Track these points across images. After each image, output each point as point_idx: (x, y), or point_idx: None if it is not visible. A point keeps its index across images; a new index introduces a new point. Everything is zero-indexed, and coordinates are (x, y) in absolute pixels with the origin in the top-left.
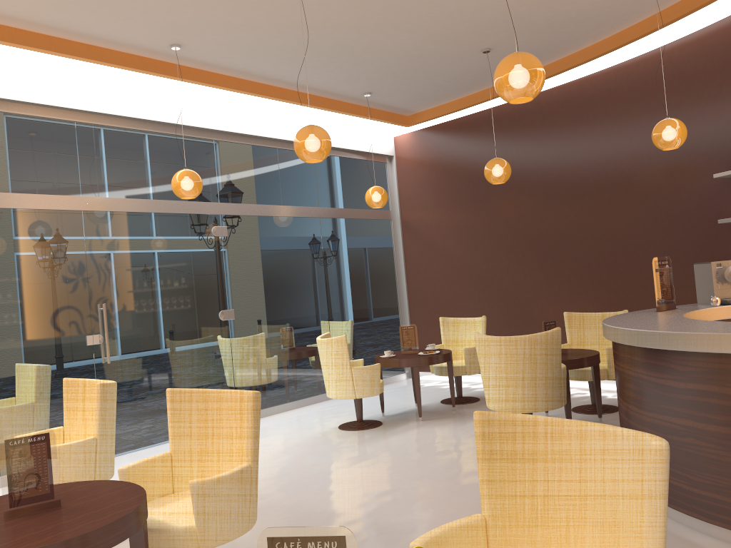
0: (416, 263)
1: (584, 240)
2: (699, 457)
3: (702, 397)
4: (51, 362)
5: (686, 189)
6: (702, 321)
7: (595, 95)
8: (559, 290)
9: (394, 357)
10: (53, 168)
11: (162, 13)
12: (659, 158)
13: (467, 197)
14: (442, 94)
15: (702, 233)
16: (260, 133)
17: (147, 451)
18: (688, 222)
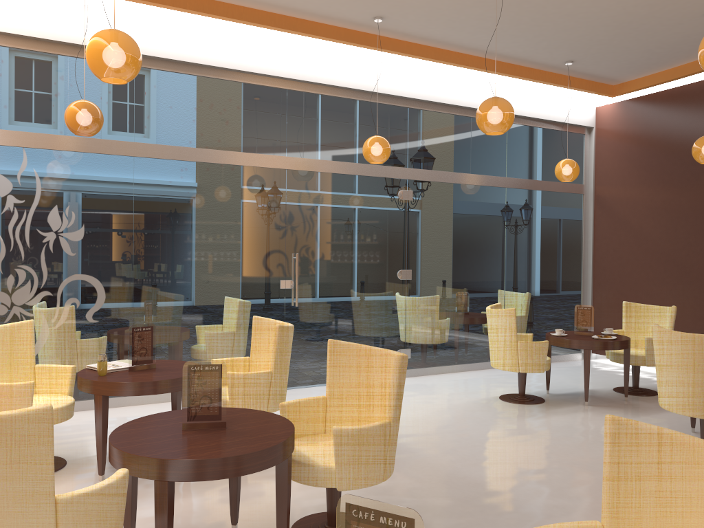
0: (606, 241)
1: None
2: None
3: None
4: (250, 299)
5: None
6: None
7: None
8: None
9: (565, 336)
10: (266, 130)
11: None
12: None
13: (673, 175)
14: (655, 62)
15: None
16: (454, 102)
17: (321, 388)
18: None
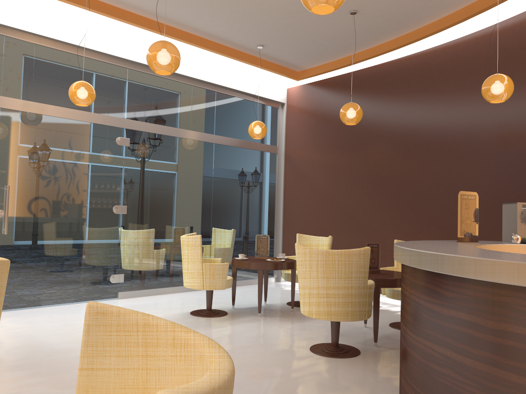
0: (292, 190)
1: (424, 182)
2: (454, 392)
3: (463, 326)
4: None
5: (513, 144)
6: (484, 250)
7: (445, 61)
8: (399, 223)
9: (246, 260)
10: None
11: None
12: (493, 116)
13: (337, 140)
14: (323, 53)
15: (523, 184)
16: None
17: (29, 310)
18: (512, 174)
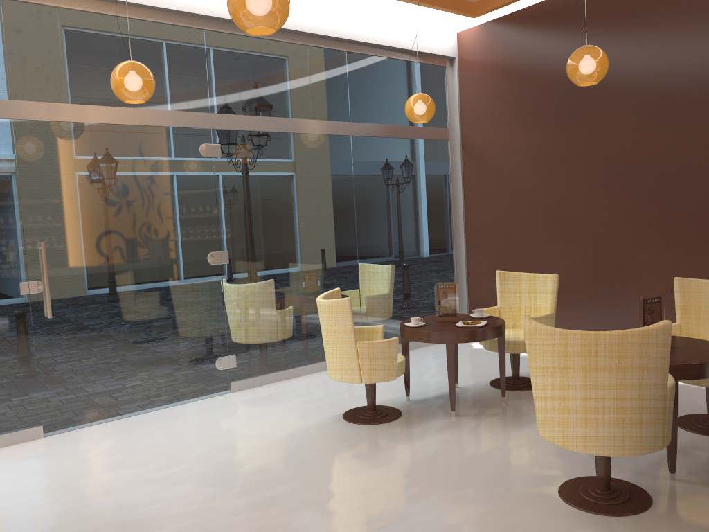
0: (477, 196)
1: None
2: None
3: None
4: None
5: None
6: None
7: None
8: (668, 241)
9: (423, 326)
10: None
11: None
12: None
13: (548, 110)
14: None
15: None
16: None
17: (102, 428)
18: None
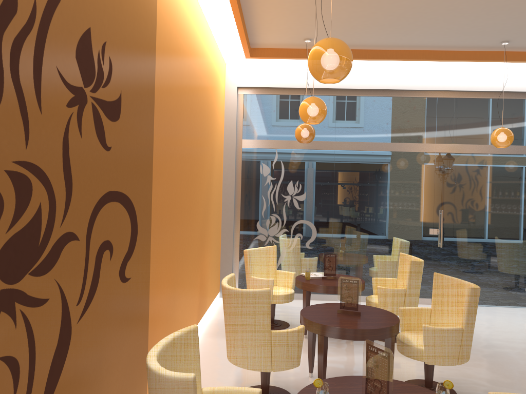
0: None
1: None
2: None
3: None
4: (407, 240)
5: None
6: None
7: None
8: None
9: None
10: (420, 127)
11: (489, 27)
12: None
13: None
14: None
15: None
16: None
17: None
18: None
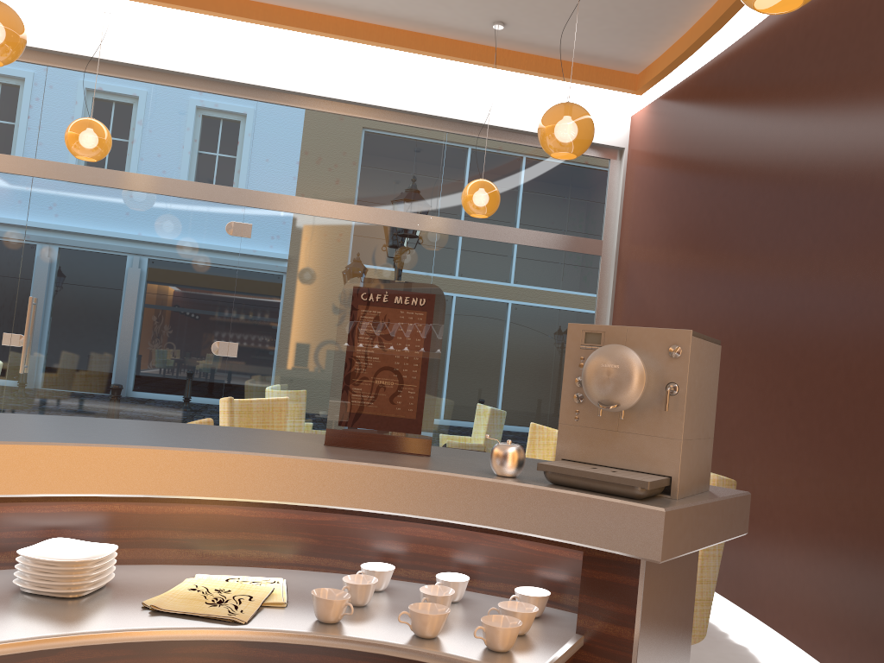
0: None
1: (824, 309)
2: None
3: None
4: None
5: None
6: None
7: None
8: (774, 420)
9: None
10: (5, 120)
11: None
12: None
13: (691, 216)
14: (644, 17)
15: None
16: (337, 95)
17: None
18: None
